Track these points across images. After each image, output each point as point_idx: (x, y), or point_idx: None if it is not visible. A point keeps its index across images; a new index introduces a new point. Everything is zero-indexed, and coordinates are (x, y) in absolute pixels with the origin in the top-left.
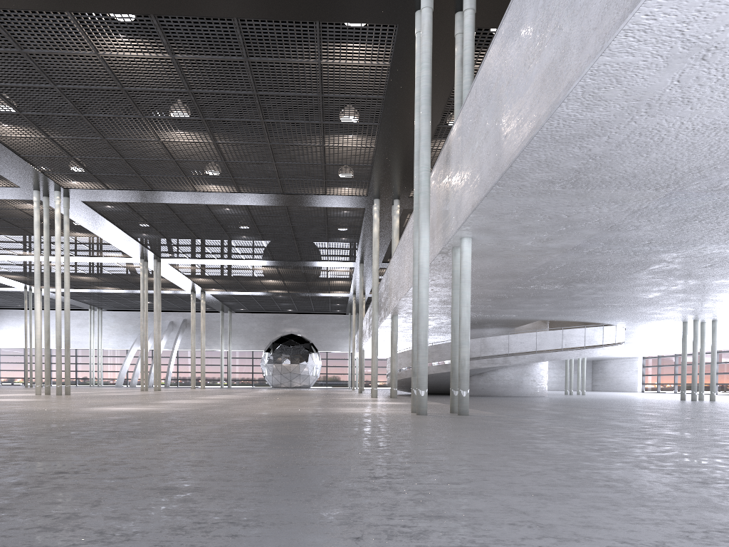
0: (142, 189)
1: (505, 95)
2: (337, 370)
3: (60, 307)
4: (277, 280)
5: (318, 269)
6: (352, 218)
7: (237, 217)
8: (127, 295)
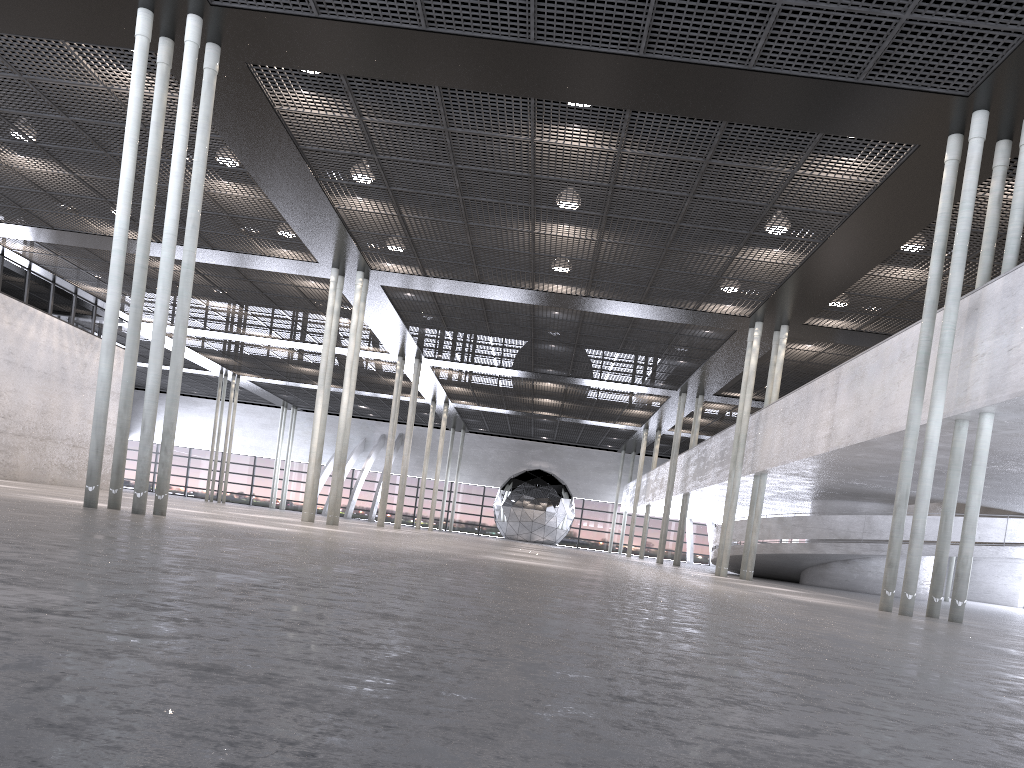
0: (466, 280)
1: None
2: (595, 525)
3: (345, 415)
4: (555, 401)
5: (620, 393)
6: (709, 339)
7: (561, 323)
8: None
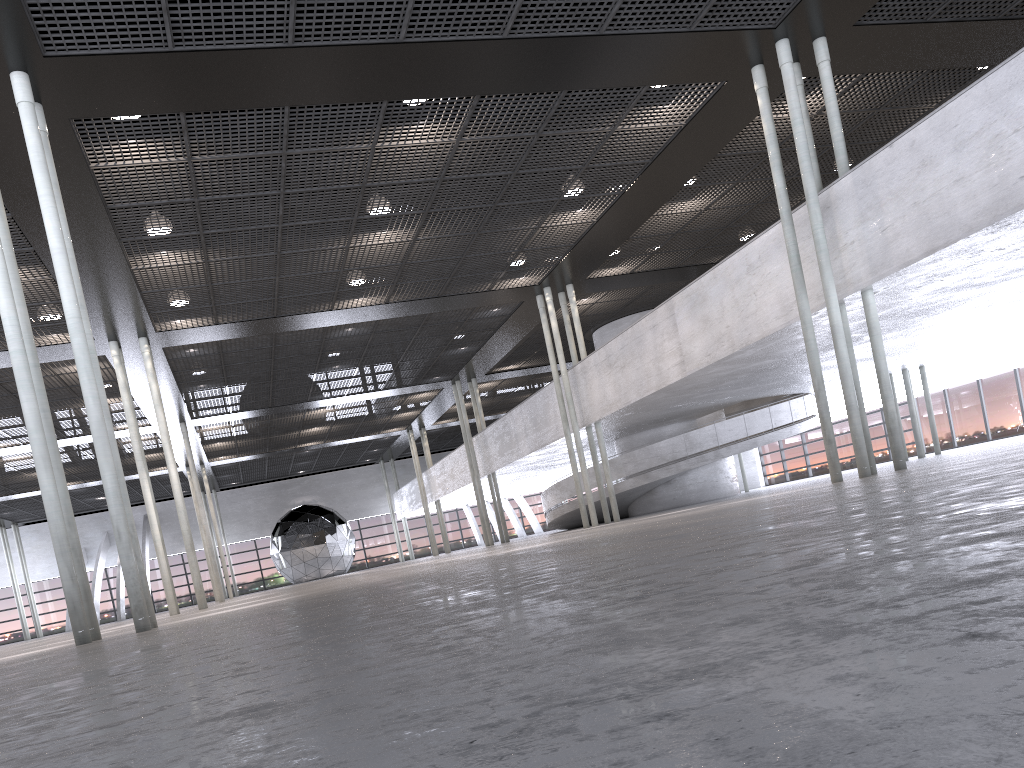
0: (262, 318)
1: (1011, 140)
2: (377, 540)
3: (179, 491)
4: (323, 427)
5: (393, 399)
6: (495, 318)
7: (351, 339)
8: (82, 491)
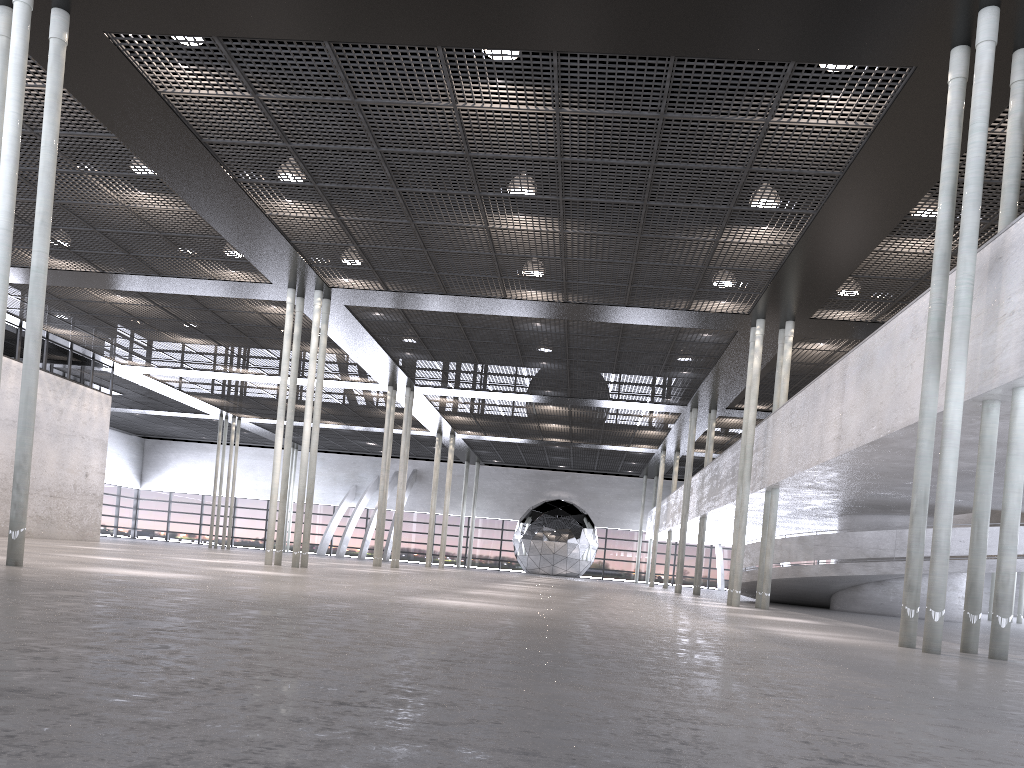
0: (432, 293)
1: None
2: (620, 554)
3: (307, 447)
4: (562, 425)
5: (628, 413)
6: (710, 344)
7: (546, 336)
8: (348, 432)
